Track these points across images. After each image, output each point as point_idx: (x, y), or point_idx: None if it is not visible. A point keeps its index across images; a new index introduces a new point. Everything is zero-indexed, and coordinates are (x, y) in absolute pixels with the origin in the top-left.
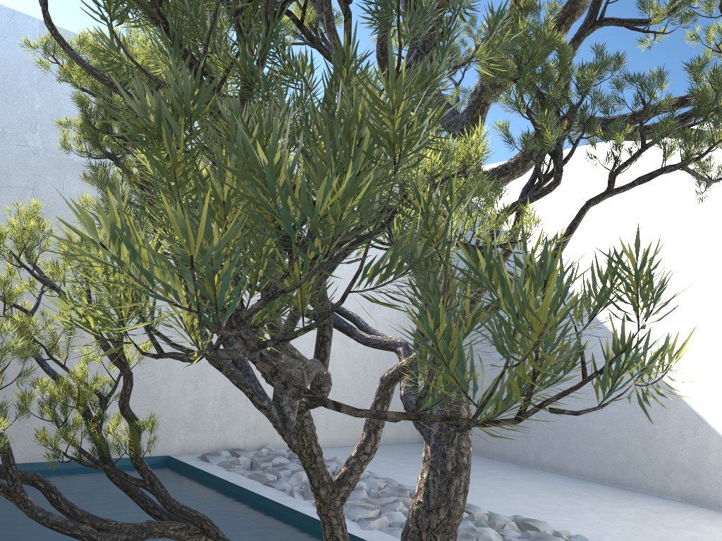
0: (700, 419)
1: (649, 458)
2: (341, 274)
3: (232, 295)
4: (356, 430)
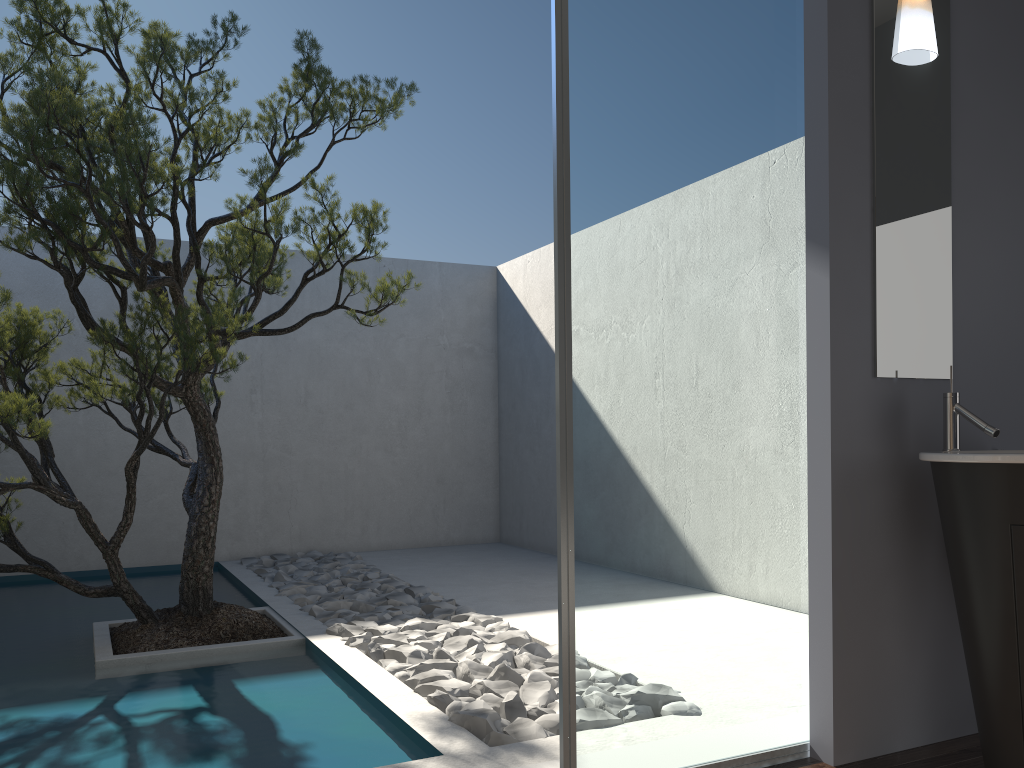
0: None
1: None
2: (378, 387)
3: None
4: (414, 533)
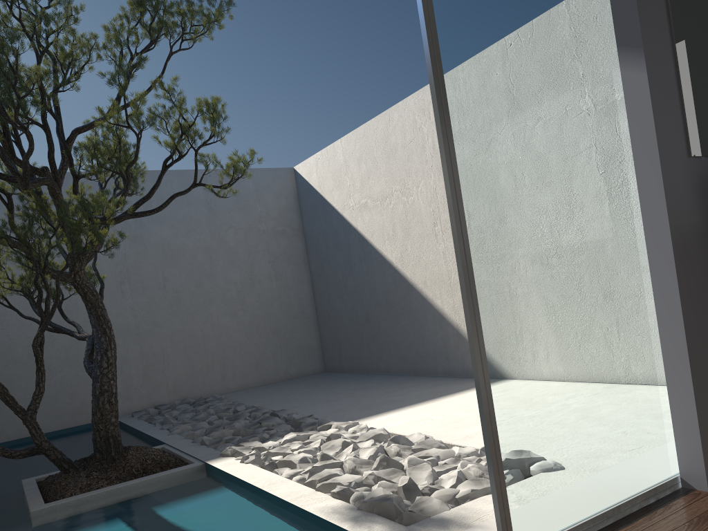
0: (441, 316)
1: (425, 351)
2: (218, 268)
3: None
4: (261, 374)
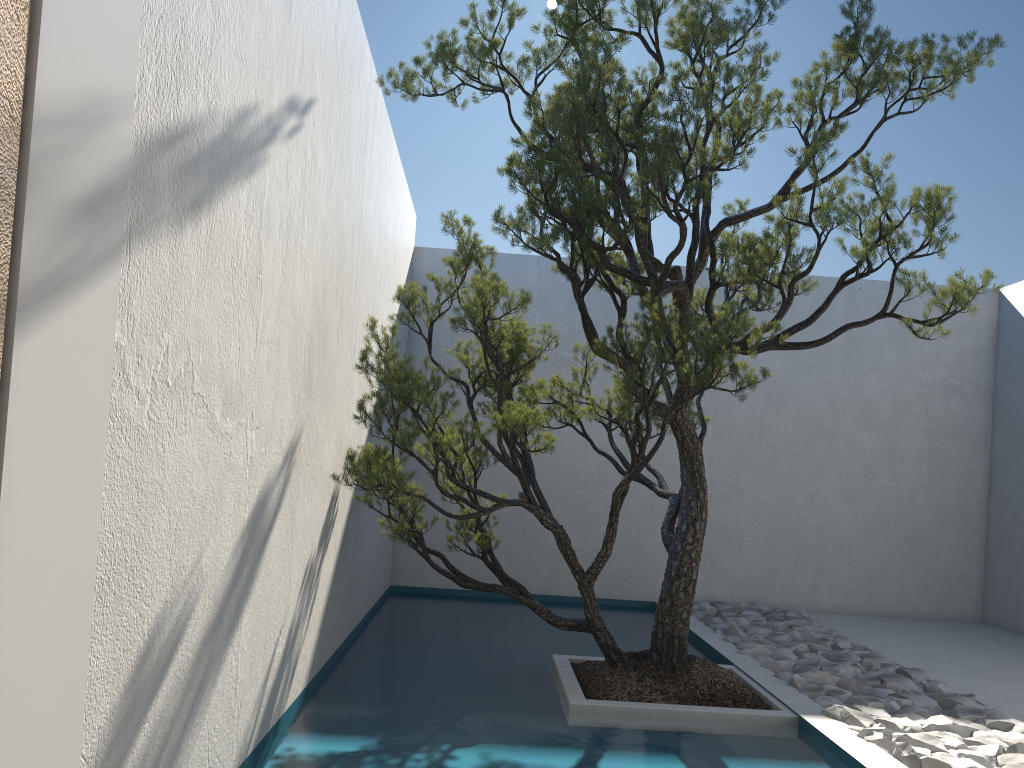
0: None
1: None
2: (842, 426)
3: (347, 481)
4: (873, 597)
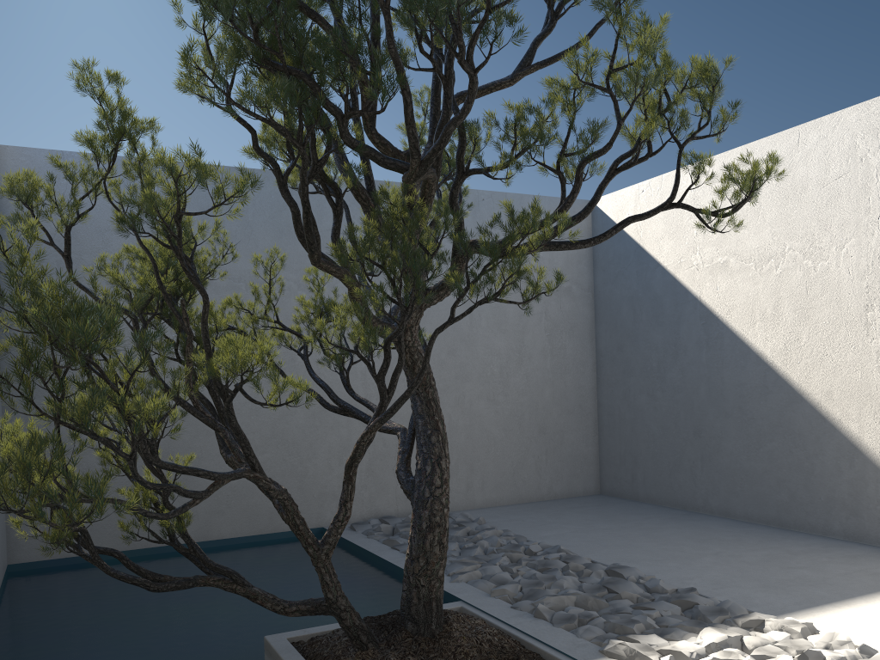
0: (855, 449)
1: (810, 496)
2: (479, 331)
3: None
4: (517, 487)
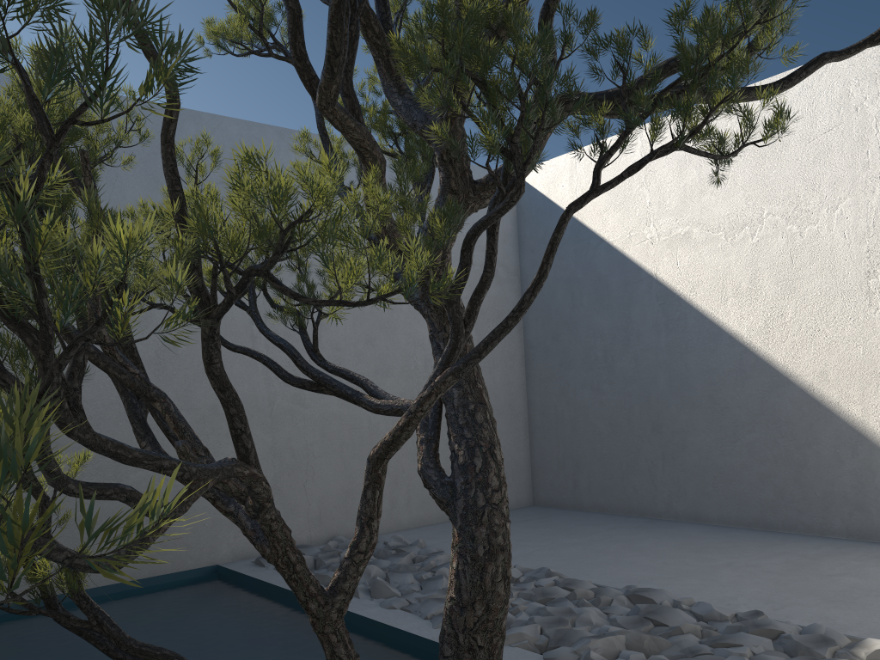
0: (858, 435)
1: (802, 492)
2: (400, 317)
3: None
4: None
